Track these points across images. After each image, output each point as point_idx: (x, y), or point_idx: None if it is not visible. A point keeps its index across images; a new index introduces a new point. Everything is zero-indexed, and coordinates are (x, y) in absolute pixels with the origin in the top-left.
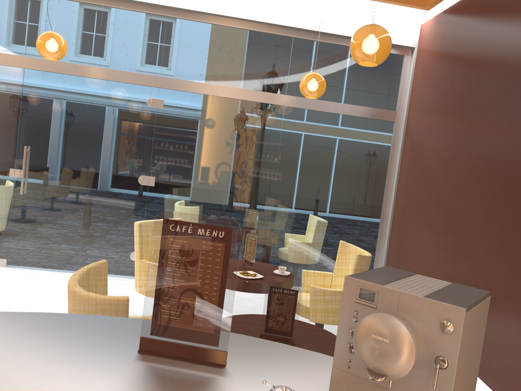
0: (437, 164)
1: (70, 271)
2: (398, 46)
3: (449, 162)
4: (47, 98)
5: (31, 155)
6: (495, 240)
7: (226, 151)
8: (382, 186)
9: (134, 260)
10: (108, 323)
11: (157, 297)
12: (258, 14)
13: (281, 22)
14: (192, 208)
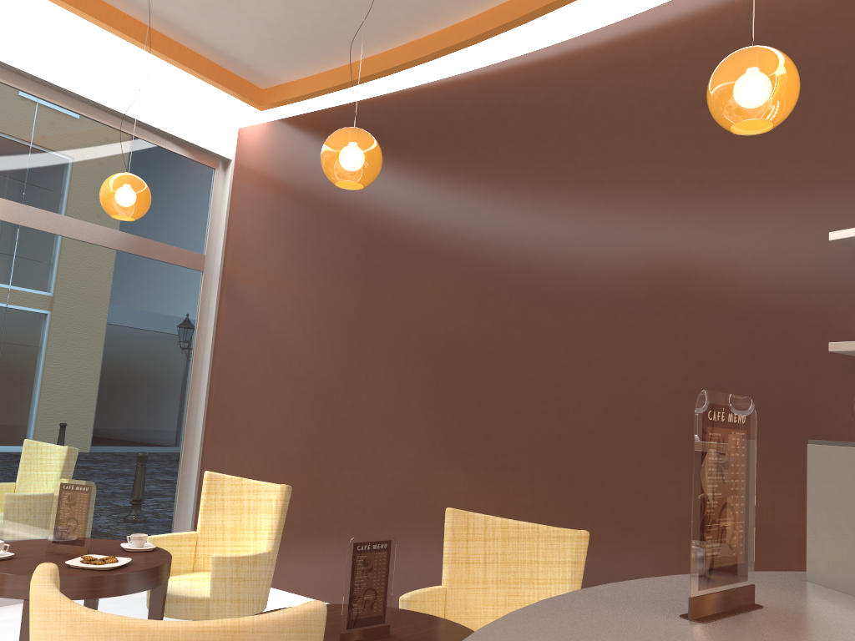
0: (302, 339)
1: None
2: (208, 152)
3: (328, 336)
4: None
5: None
6: (433, 438)
7: None
8: (187, 376)
9: None
10: (563, 611)
11: (702, 527)
12: None
13: (19, 64)
14: None
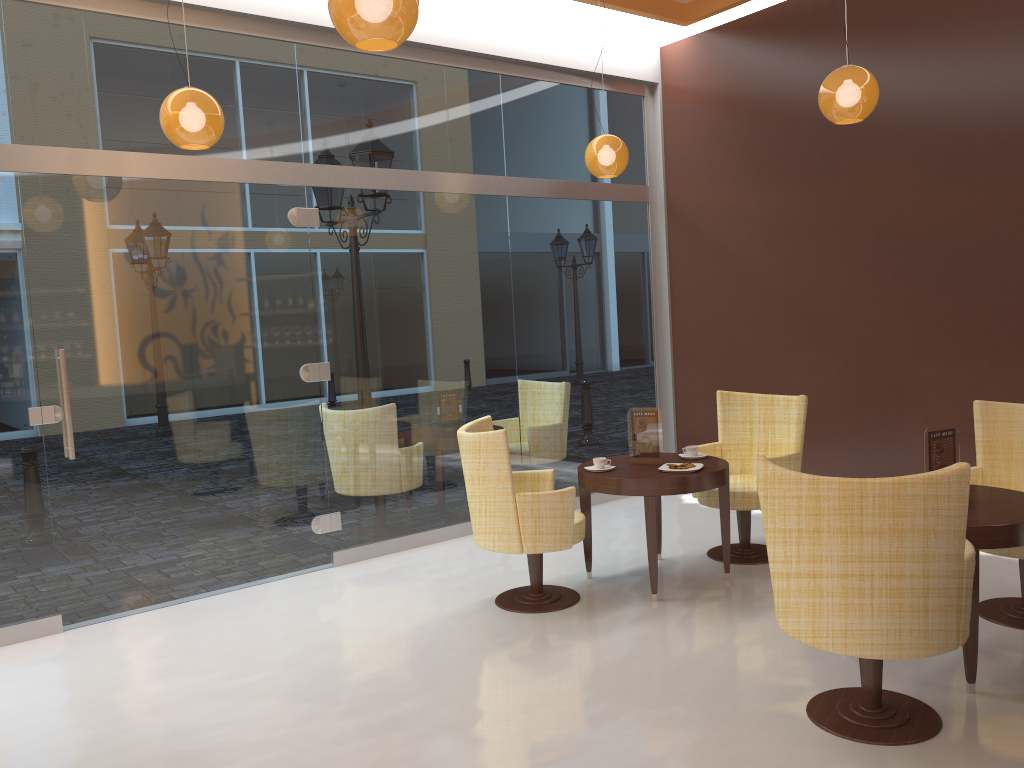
0: (765, 256)
1: (205, 594)
2: (636, 81)
3: (794, 250)
4: (85, 233)
5: (73, 368)
6: (926, 337)
7: (436, 291)
8: (649, 306)
9: (321, 533)
10: None
11: None
12: (450, 35)
13: (485, 49)
14: (400, 407)
